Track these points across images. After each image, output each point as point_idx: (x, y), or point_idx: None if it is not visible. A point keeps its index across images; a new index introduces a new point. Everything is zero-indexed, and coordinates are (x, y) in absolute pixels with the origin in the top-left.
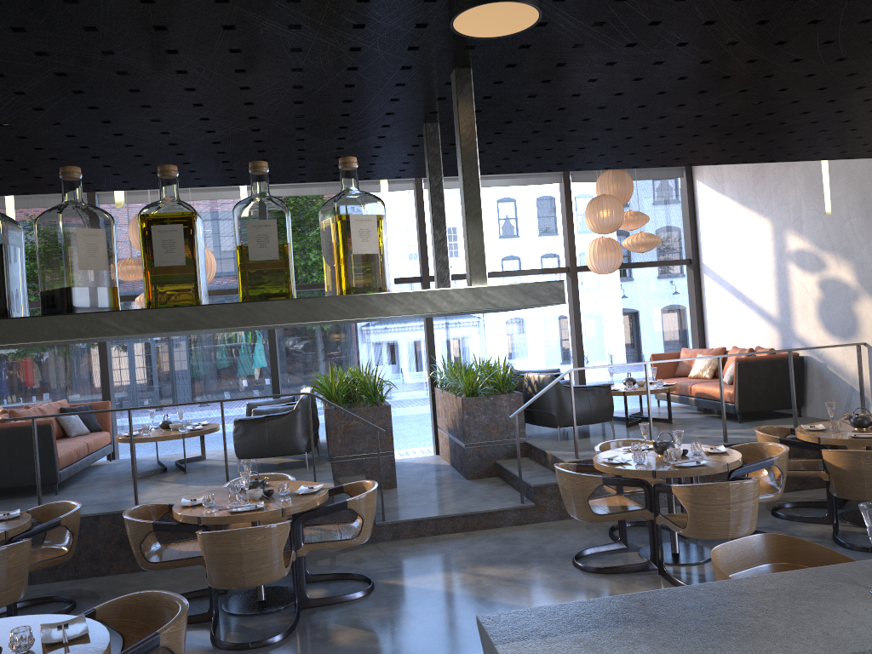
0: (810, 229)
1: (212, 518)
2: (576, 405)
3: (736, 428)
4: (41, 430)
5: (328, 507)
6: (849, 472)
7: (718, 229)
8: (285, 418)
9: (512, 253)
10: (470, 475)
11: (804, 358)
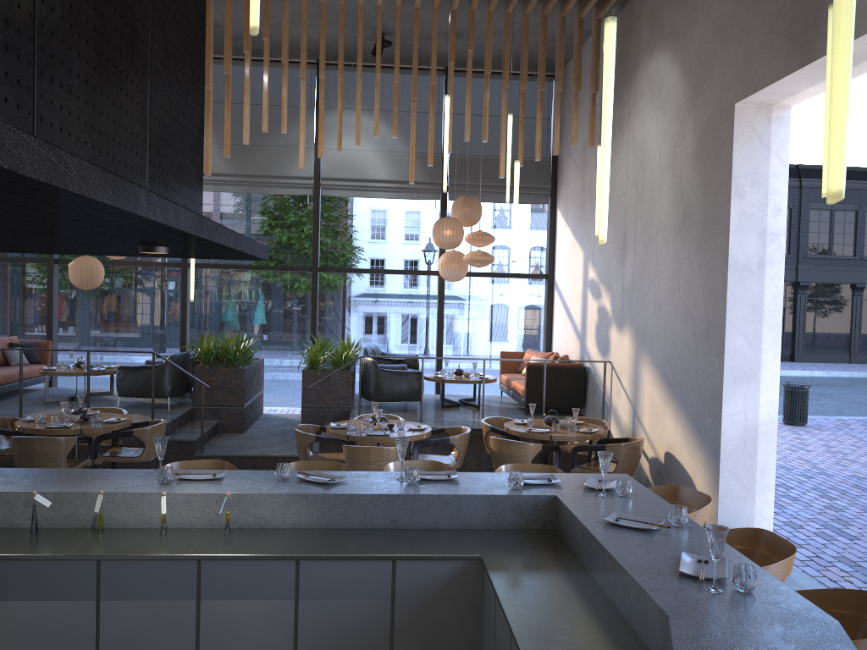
0: (597, 264)
1: (31, 429)
2: (388, 385)
3: (514, 418)
4: None
5: (119, 432)
6: (497, 454)
7: (563, 252)
8: (155, 369)
9: (502, 243)
10: None
11: (588, 369)
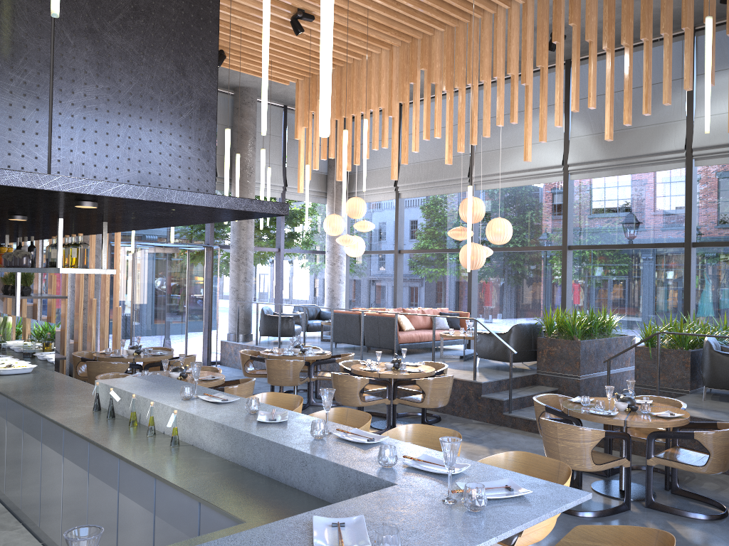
0: None
1: (353, 369)
2: (724, 371)
3: None
4: (390, 320)
5: (407, 380)
6: None
7: None
8: (501, 336)
9: None
10: None
11: None
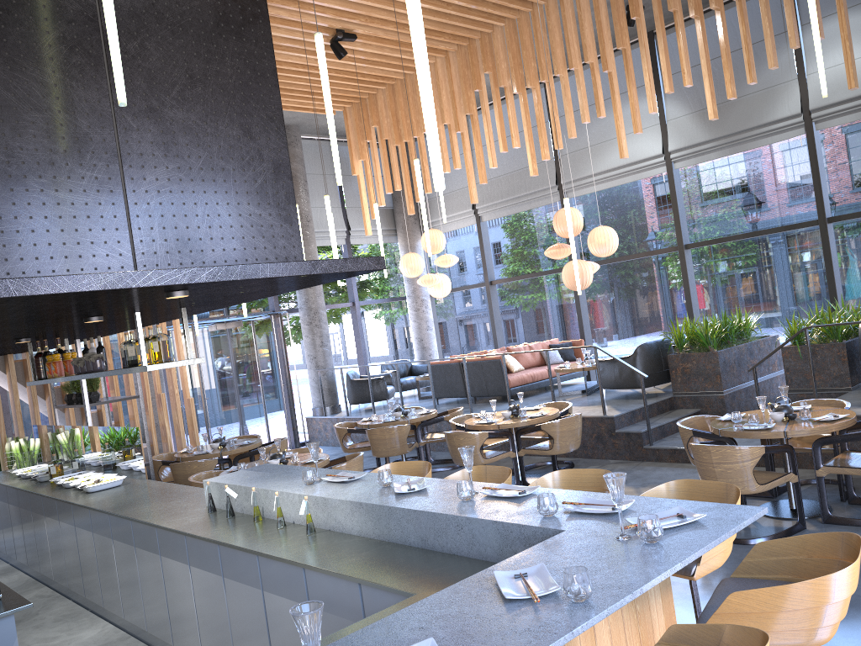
0: None
1: (467, 425)
2: None
3: None
4: (495, 362)
5: (531, 427)
6: None
7: None
8: (626, 360)
9: None
10: None
11: None
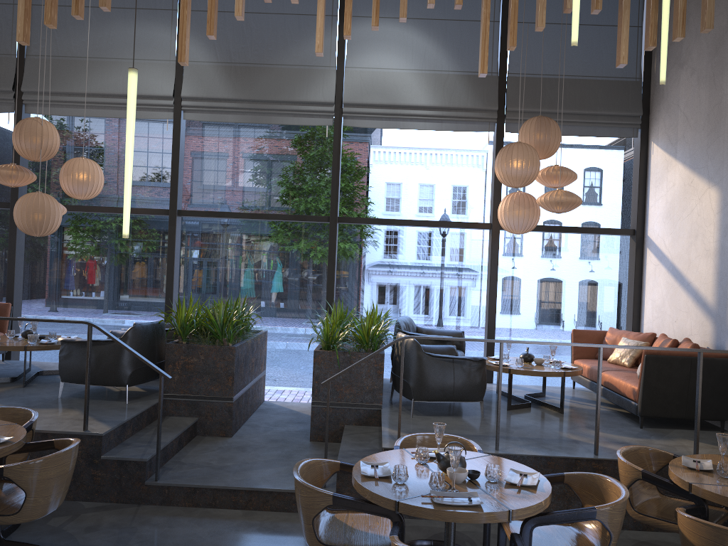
0: None
1: None
2: (437, 378)
3: (629, 435)
4: None
5: None
6: None
7: (666, 198)
8: (110, 345)
9: None
10: (313, 436)
11: None
